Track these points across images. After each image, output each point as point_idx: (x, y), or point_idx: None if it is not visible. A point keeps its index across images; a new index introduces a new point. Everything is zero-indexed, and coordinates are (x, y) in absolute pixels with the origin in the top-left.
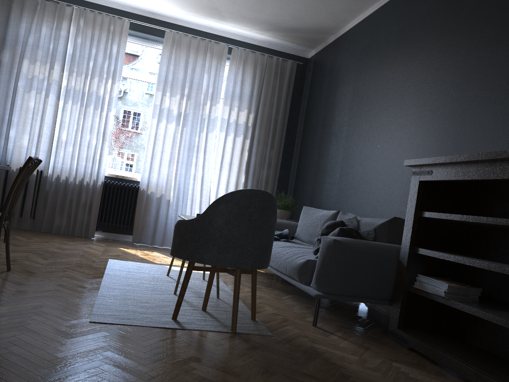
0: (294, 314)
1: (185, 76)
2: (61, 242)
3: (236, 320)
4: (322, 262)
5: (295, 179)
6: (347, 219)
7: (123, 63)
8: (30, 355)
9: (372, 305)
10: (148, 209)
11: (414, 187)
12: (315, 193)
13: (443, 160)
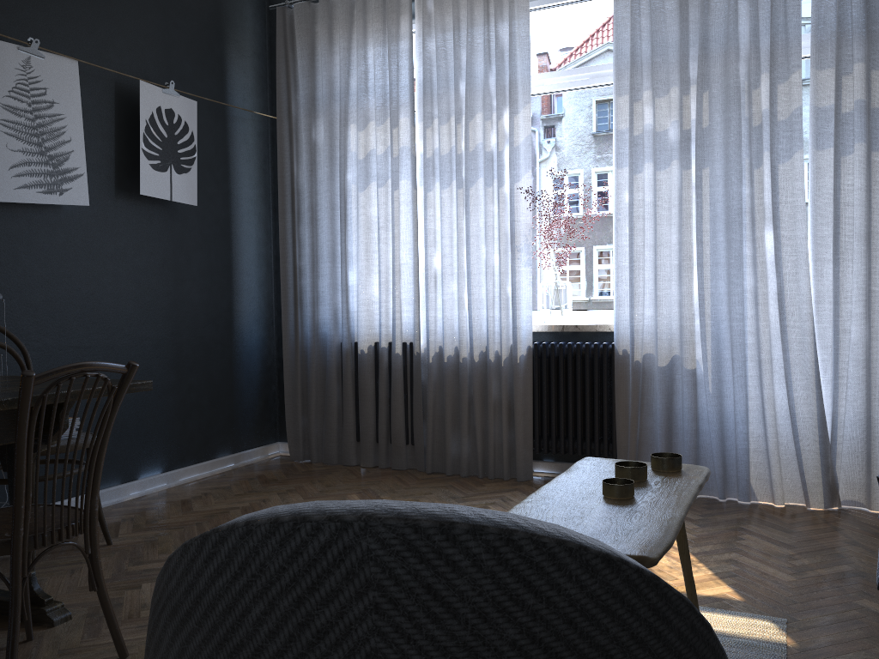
0: None
1: (682, 32)
2: None
3: None
4: None
5: None
6: None
7: (528, 59)
8: None
9: None
10: (644, 400)
11: None
12: None
13: None
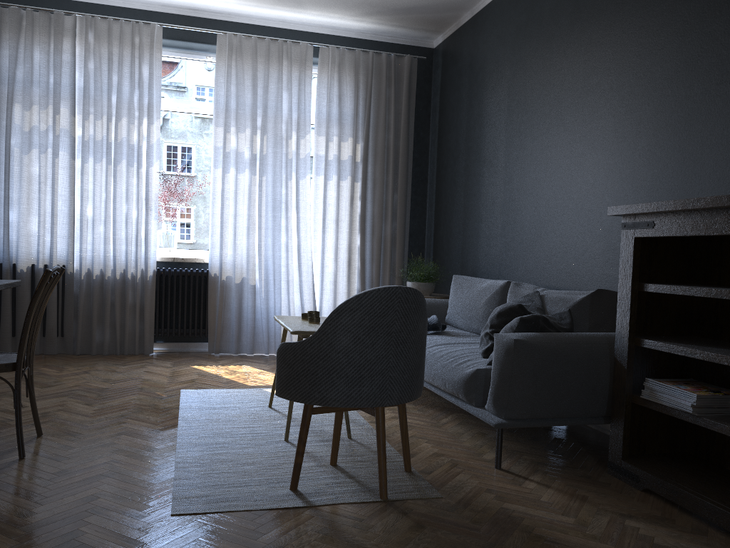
0: (465, 450)
1: (254, 100)
2: (107, 369)
3: (385, 481)
4: (500, 375)
5: (433, 232)
6: (525, 295)
7: (160, 91)
8: None
9: None
10: (226, 302)
11: (627, 248)
12: (467, 251)
13: (672, 207)
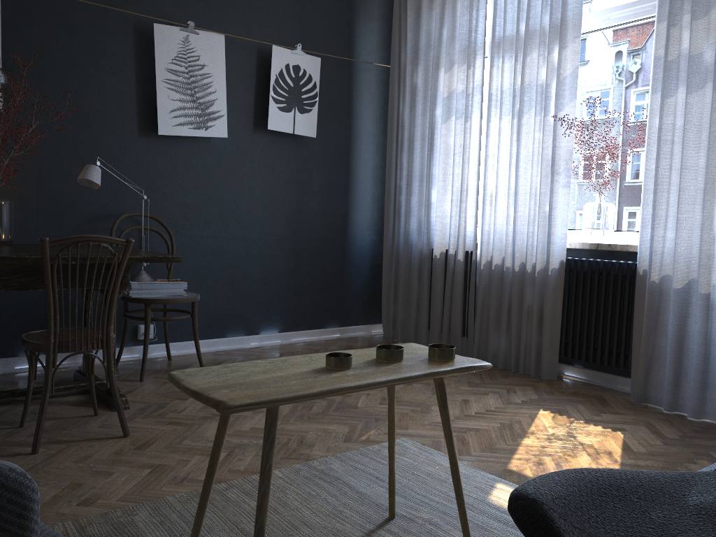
0: None
1: None
2: None
3: None
4: None
5: None
6: None
7: None
8: None
9: None
10: (659, 320)
11: None
12: None
13: None
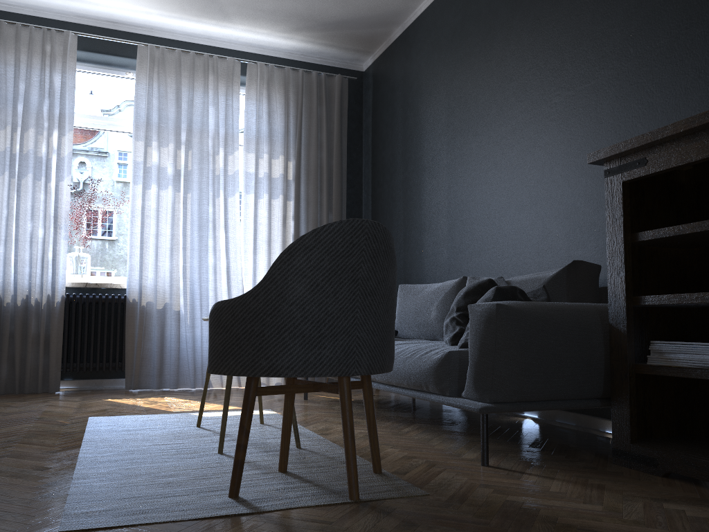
0: (439, 452)
1: (178, 113)
2: (0, 405)
3: (356, 476)
4: (481, 349)
5: None
6: None
7: (73, 102)
8: None
9: (546, 420)
10: (146, 331)
11: (614, 196)
12: (409, 265)
13: (671, 132)
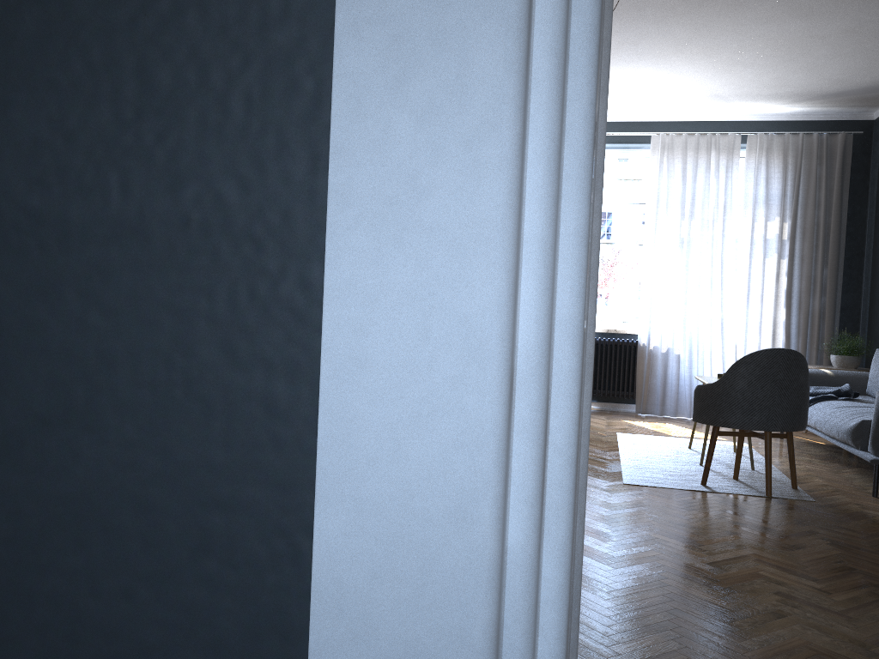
0: (851, 486)
1: (683, 189)
2: None
3: (770, 484)
4: (877, 422)
5: (868, 307)
6: None
7: None
8: (589, 501)
9: None
10: (652, 369)
11: None
12: None
13: None
